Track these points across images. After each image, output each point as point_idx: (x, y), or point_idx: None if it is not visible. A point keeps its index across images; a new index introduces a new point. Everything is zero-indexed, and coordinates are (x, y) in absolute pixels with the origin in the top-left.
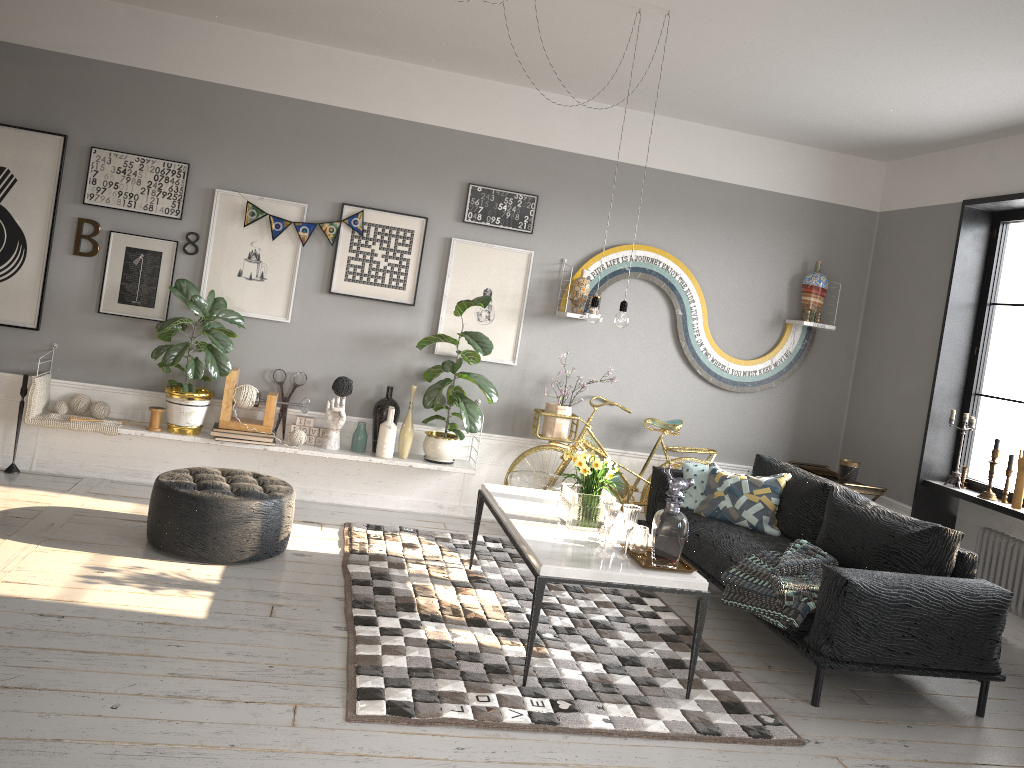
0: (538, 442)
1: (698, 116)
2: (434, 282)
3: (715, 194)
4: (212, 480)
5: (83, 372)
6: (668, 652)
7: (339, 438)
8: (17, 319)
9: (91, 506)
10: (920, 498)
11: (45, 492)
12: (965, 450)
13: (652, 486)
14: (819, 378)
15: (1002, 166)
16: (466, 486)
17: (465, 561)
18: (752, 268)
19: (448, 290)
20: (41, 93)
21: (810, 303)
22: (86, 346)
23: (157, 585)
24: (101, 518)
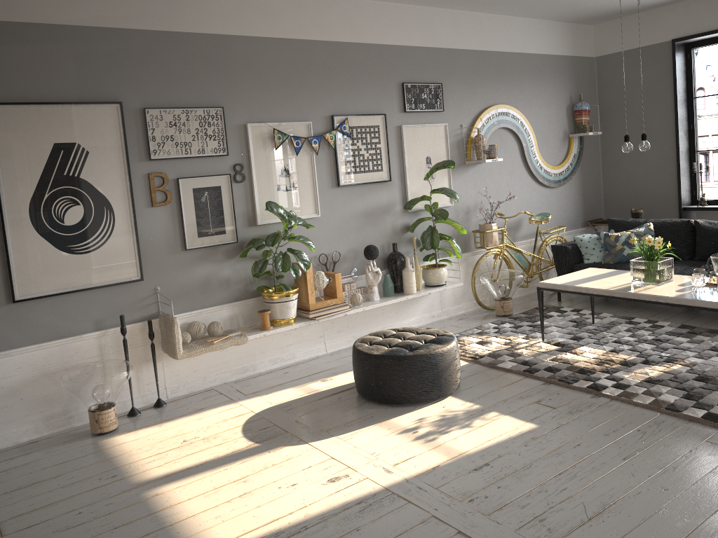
0: (473, 253)
1: (518, 10)
2: (397, 160)
3: (525, 62)
4: (402, 341)
5: (185, 303)
6: (714, 338)
7: (378, 290)
8: (123, 276)
9: (276, 401)
10: (683, 218)
11: (224, 407)
12: (697, 184)
13: (558, 257)
14: (587, 166)
15: (698, 15)
16: (442, 297)
17: (527, 338)
18: (549, 106)
19: (407, 164)
20: (87, 67)
21: (584, 121)
22: (182, 281)
23: (461, 423)
24: (306, 405)
